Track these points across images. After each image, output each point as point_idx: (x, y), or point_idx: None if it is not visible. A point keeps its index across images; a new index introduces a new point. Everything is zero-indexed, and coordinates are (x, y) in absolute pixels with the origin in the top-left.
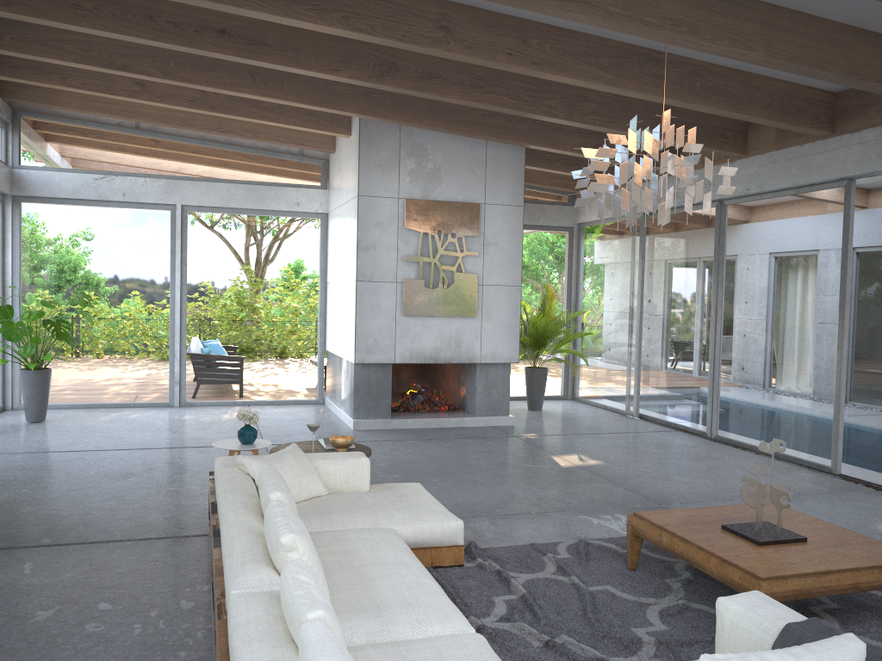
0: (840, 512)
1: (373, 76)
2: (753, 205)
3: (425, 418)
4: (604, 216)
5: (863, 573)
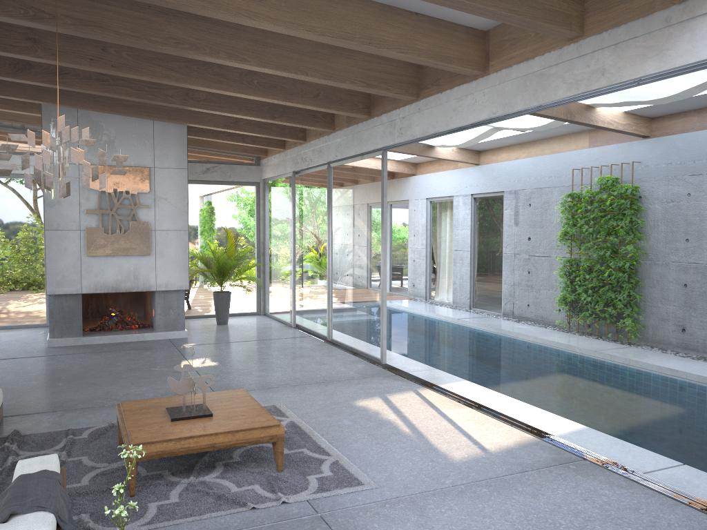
0: (343, 392)
1: (10, 72)
2: (343, 167)
3: (110, 335)
4: (274, 174)
5: (218, 436)
